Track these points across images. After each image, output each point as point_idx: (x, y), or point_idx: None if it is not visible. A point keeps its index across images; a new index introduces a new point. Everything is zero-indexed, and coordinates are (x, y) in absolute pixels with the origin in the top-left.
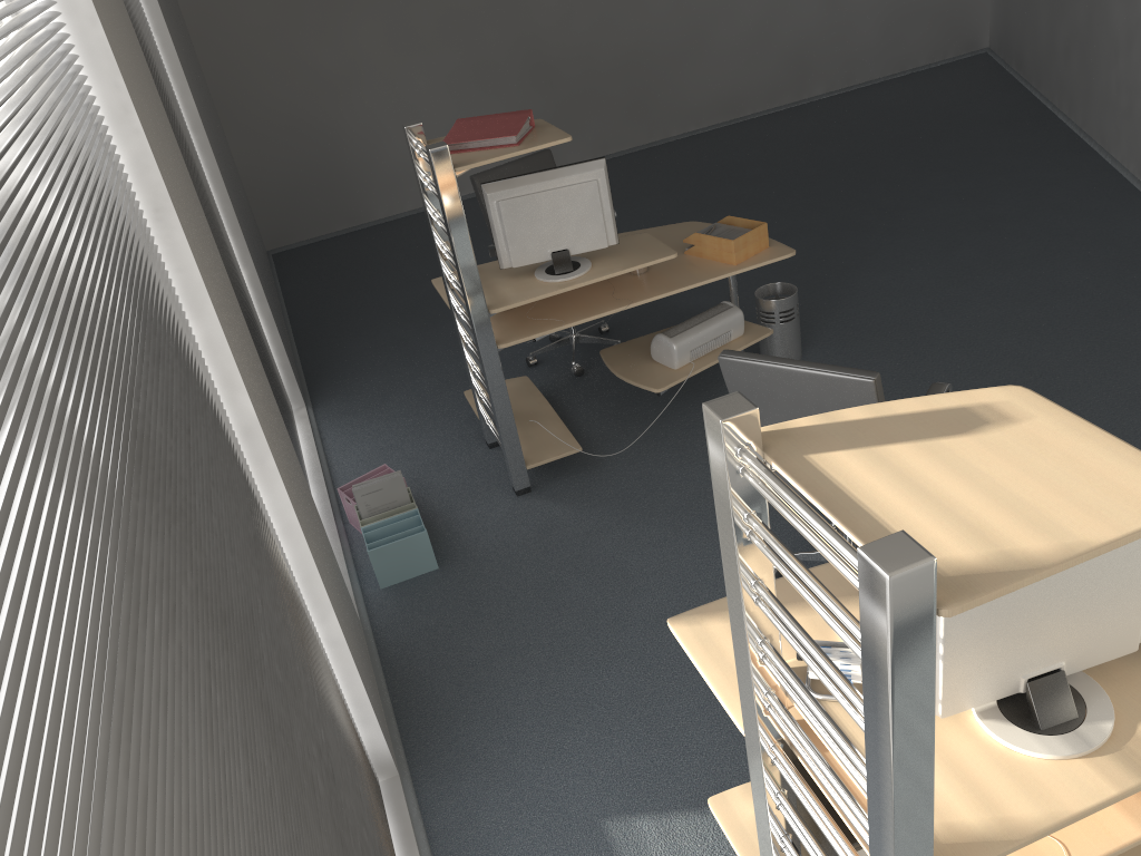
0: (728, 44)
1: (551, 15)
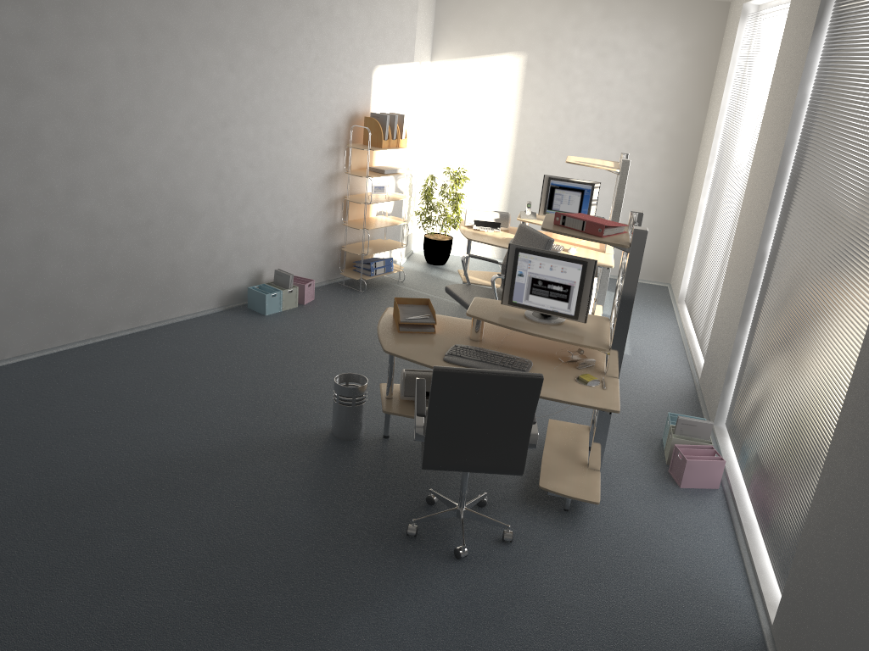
0: None
1: None
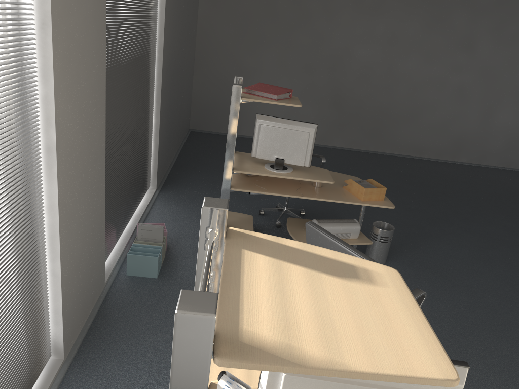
0: (427, 122)
1: (351, 79)
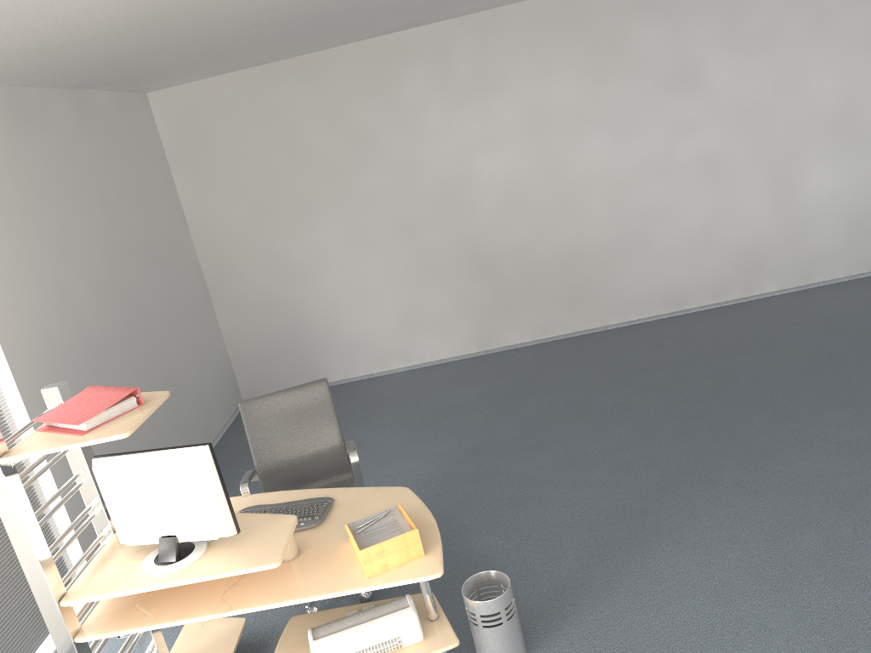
0: (668, 243)
1: (490, 218)
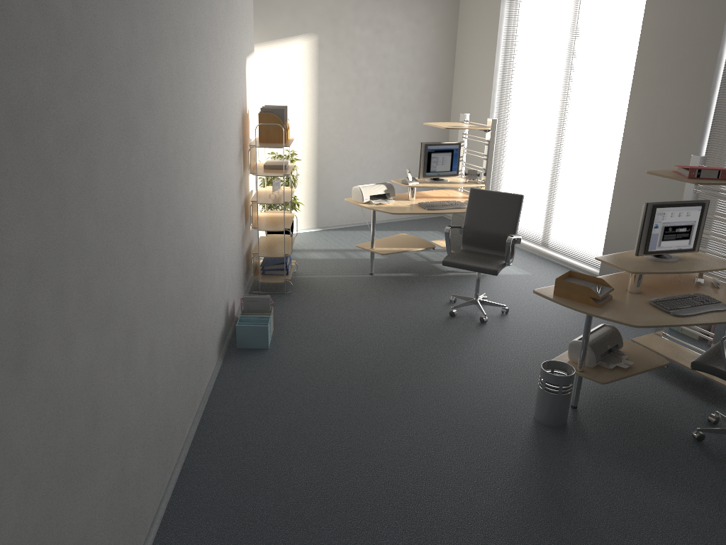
0: None
1: None
